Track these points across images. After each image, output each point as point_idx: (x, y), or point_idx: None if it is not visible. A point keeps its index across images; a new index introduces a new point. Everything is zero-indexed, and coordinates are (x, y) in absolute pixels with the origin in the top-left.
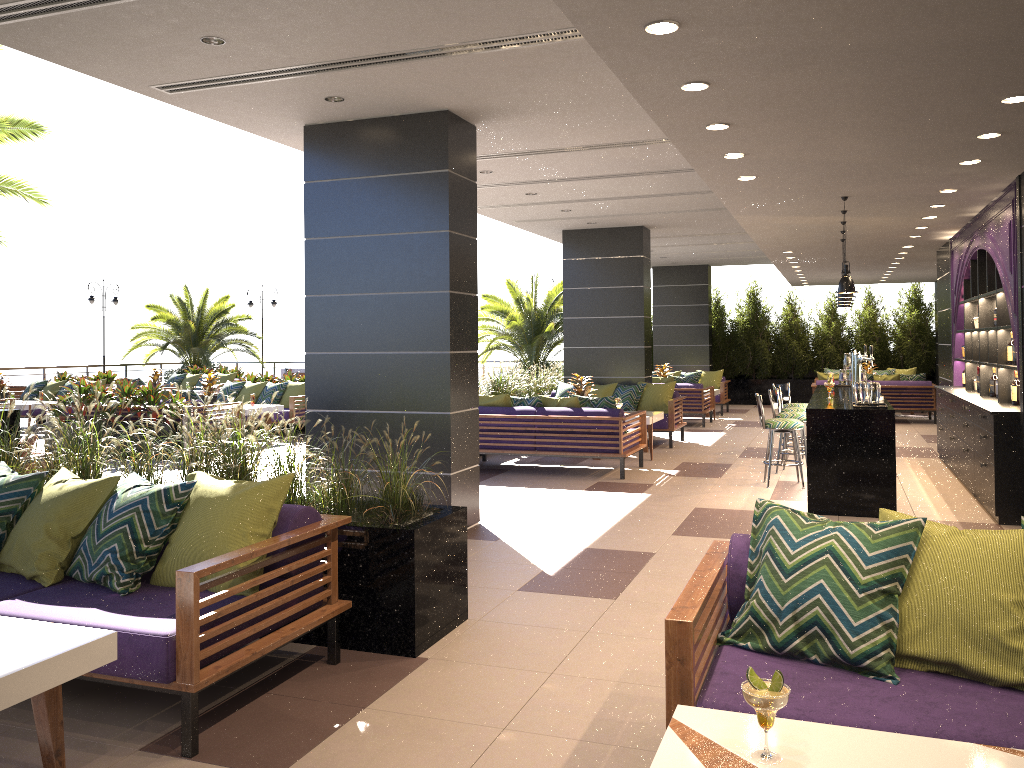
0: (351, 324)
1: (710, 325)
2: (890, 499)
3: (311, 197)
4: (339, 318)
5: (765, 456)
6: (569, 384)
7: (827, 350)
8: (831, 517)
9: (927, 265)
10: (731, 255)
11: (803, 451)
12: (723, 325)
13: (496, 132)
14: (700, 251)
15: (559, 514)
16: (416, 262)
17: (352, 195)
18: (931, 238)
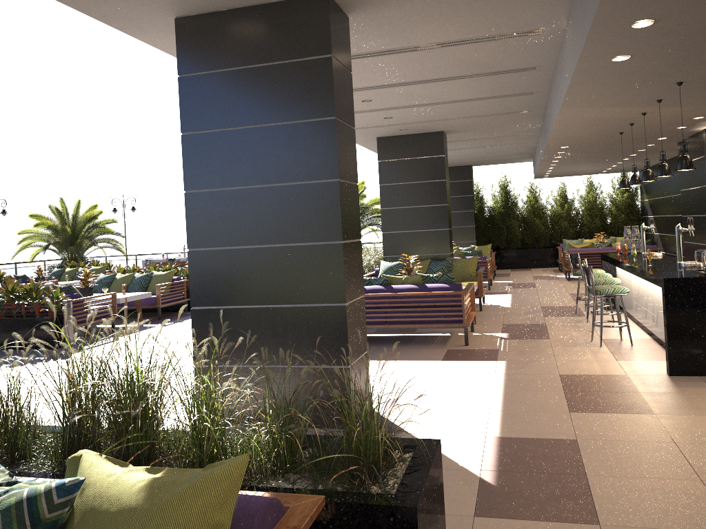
0: (235, 218)
1: (474, 211)
2: None
3: (186, 91)
4: (222, 212)
5: (565, 314)
6: (390, 262)
7: (562, 225)
8: (695, 378)
9: (653, 156)
10: (493, 156)
11: (611, 310)
12: (483, 210)
13: (364, 26)
14: (472, 153)
15: (440, 391)
16: (301, 151)
17: (230, 86)
18: (690, 129)
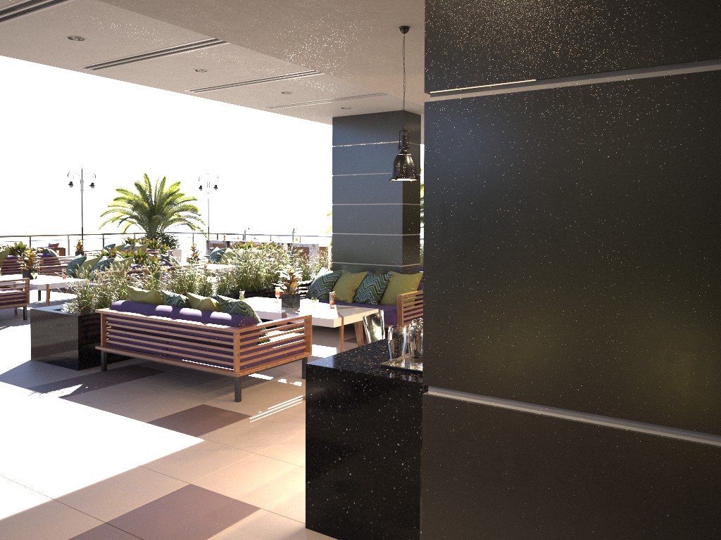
0: None
1: None
2: (411, 533)
3: None
4: None
5: None
6: (326, 271)
7: None
8: None
9: None
10: None
11: None
12: None
13: None
14: None
15: None
16: None
17: None
18: None
